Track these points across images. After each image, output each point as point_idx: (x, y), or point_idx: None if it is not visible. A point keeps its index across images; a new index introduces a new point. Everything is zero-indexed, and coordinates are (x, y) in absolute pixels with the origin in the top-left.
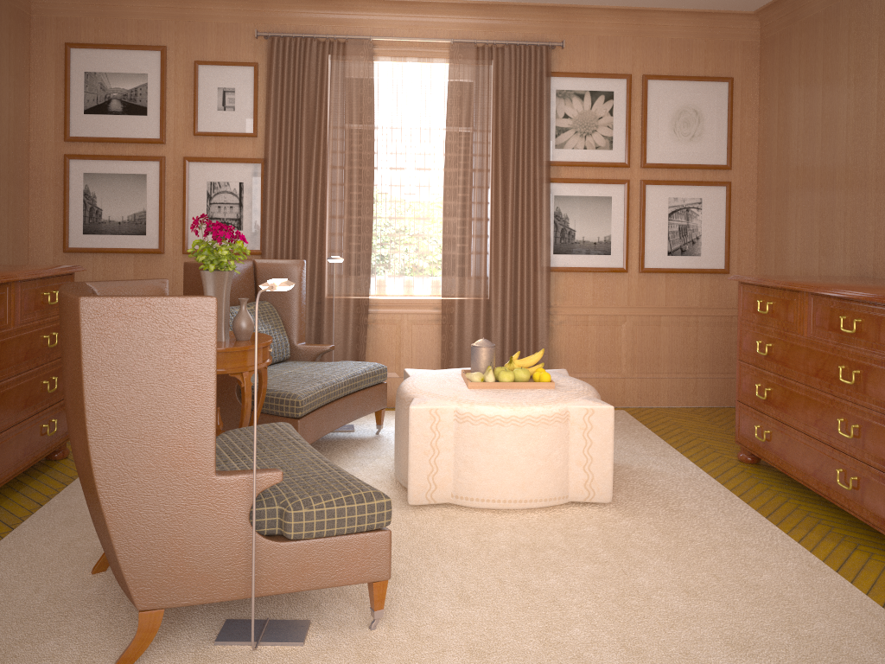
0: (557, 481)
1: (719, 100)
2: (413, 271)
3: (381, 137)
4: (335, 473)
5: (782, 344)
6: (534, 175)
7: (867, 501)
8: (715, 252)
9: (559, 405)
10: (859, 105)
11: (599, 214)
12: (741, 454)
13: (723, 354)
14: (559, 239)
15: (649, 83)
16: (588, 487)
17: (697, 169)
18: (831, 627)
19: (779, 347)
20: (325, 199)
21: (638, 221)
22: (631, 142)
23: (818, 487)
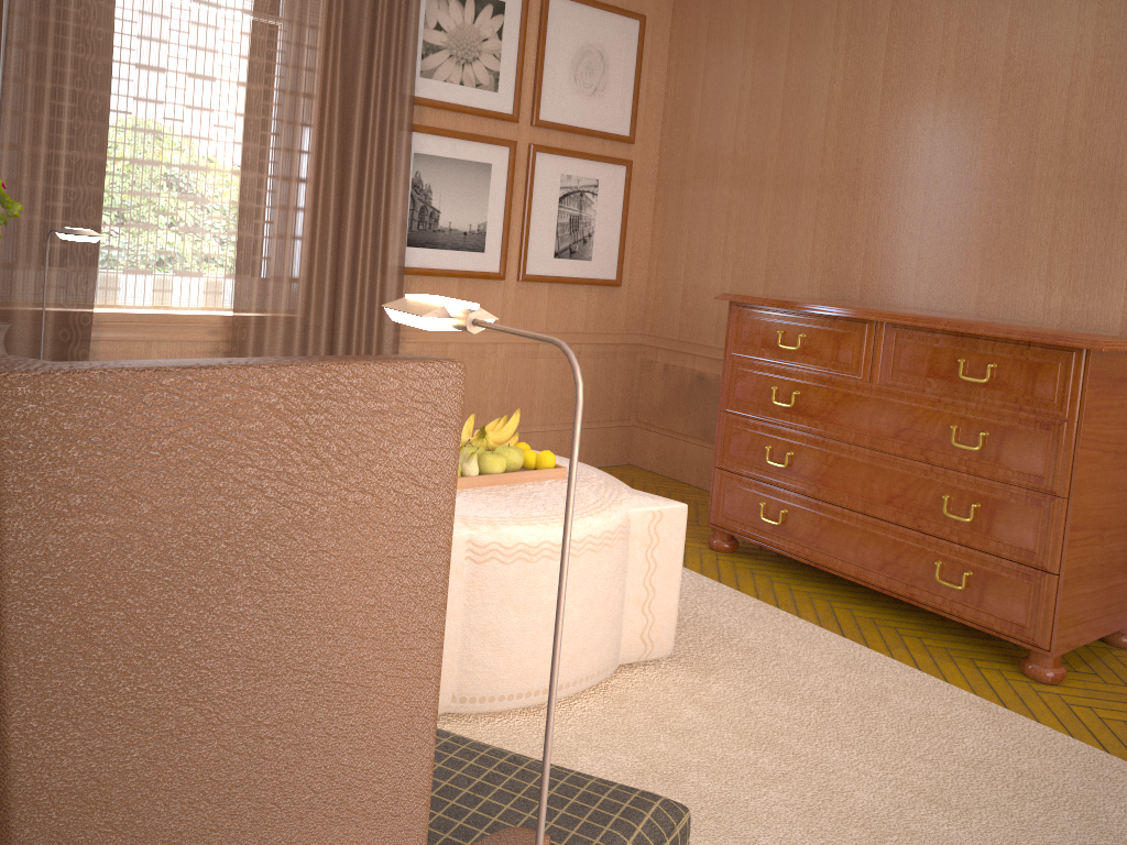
0: (613, 637)
1: (629, 45)
2: (173, 264)
3: (122, 3)
4: (509, 766)
5: (825, 393)
6: (392, 116)
7: (990, 603)
8: (608, 256)
9: (618, 511)
10: (852, 80)
11: (474, 190)
12: (717, 540)
13: (605, 396)
14: (418, 223)
15: (551, 0)
16: (646, 637)
17: (597, 138)
18: (1125, 810)
19: (817, 396)
20: (1, 107)
21: (522, 205)
22: (521, 85)
23: (890, 585)
